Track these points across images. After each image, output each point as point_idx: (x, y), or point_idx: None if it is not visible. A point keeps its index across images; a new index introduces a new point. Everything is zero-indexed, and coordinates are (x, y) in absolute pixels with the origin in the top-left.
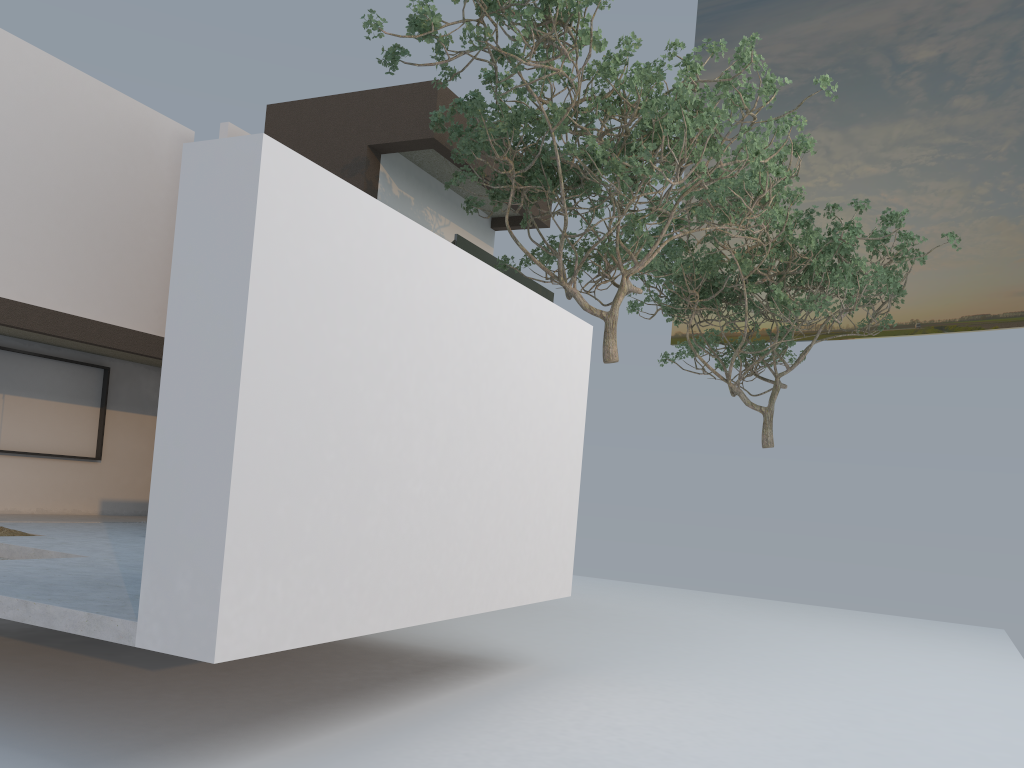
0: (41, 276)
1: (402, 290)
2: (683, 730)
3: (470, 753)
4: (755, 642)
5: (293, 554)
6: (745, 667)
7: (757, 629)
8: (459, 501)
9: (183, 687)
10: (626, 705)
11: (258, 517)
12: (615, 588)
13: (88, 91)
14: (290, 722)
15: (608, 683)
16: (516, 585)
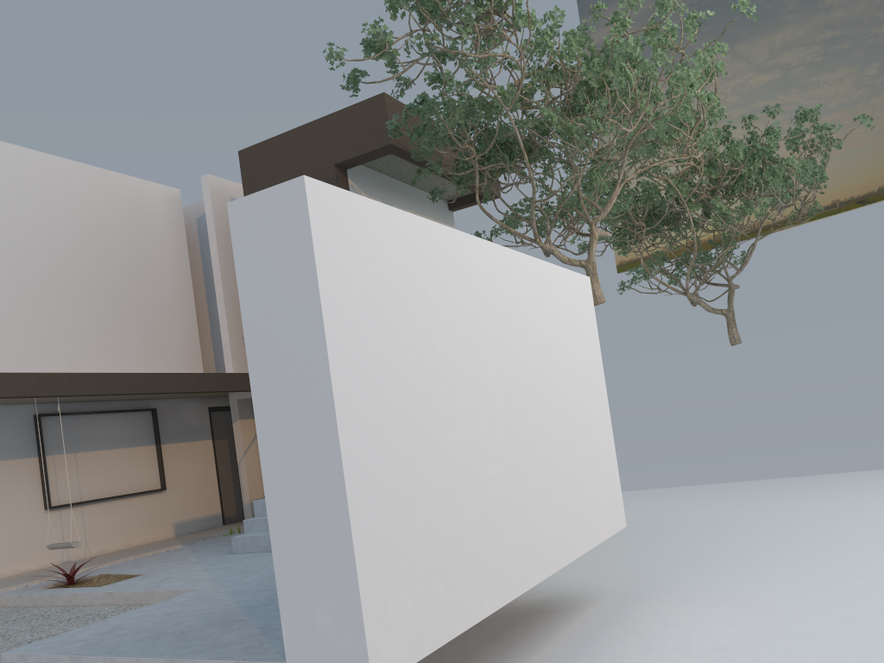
0: (83, 344)
1: (442, 289)
2: (784, 636)
3: None
4: (786, 525)
5: (412, 564)
6: (795, 554)
7: (779, 511)
8: (527, 469)
9: None
10: (715, 620)
11: (377, 539)
12: (629, 499)
13: (86, 177)
14: None
15: (684, 600)
16: (585, 531)
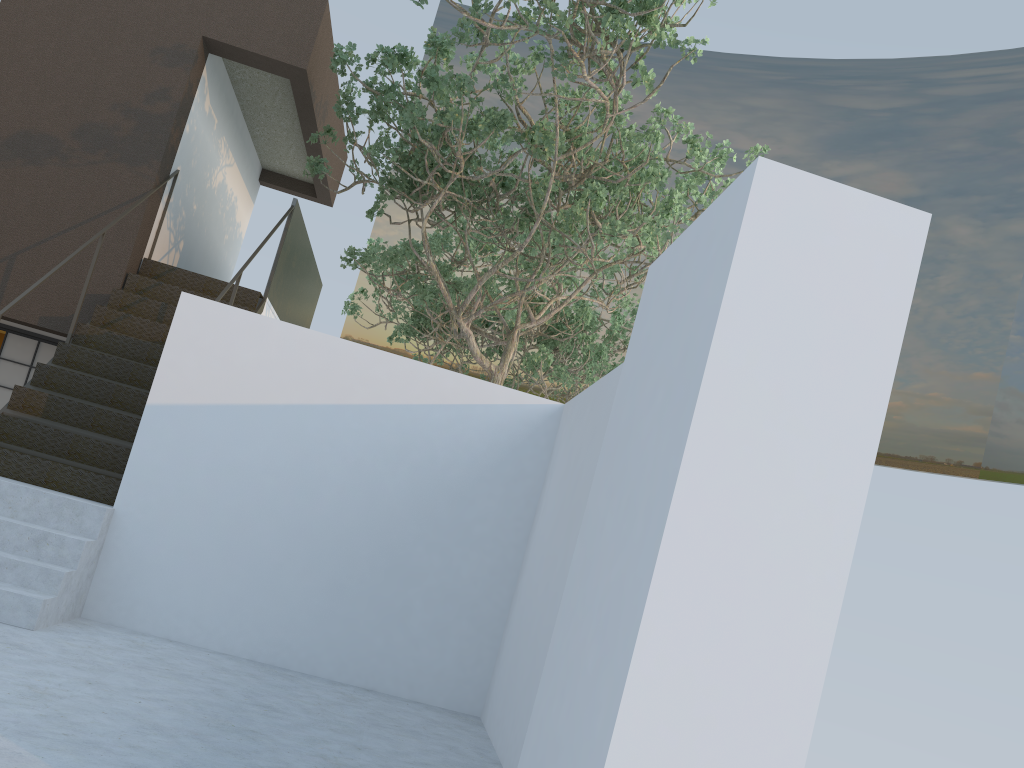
0: None
1: None
2: None
3: None
4: None
5: None
6: None
7: None
8: None
9: None
10: None
11: None
12: None
13: None
14: None
15: None
16: None
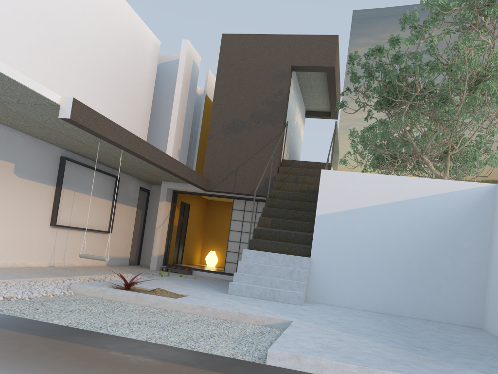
0: None
1: None
2: None
3: None
4: None
5: None
6: None
7: None
8: None
9: None
10: None
11: None
12: None
13: (123, 9)
14: None
15: None
16: None
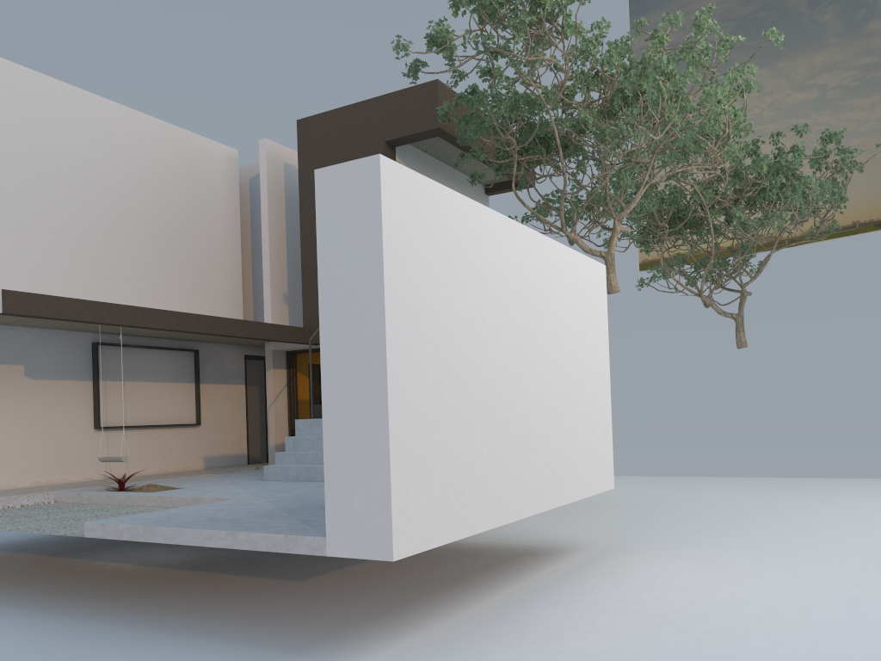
0: (140, 284)
1: (477, 258)
2: (735, 584)
3: (575, 616)
4: (763, 512)
5: (432, 473)
6: (763, 532)
7: (760, 502)
8: (531, 420)
9: (330, 591)
10: (679, 570)
11: (407, 447)
12: (625, 482)
13: (156, 130)
14: (425, 607)
15: (657, 555)
16: (576, 483)
